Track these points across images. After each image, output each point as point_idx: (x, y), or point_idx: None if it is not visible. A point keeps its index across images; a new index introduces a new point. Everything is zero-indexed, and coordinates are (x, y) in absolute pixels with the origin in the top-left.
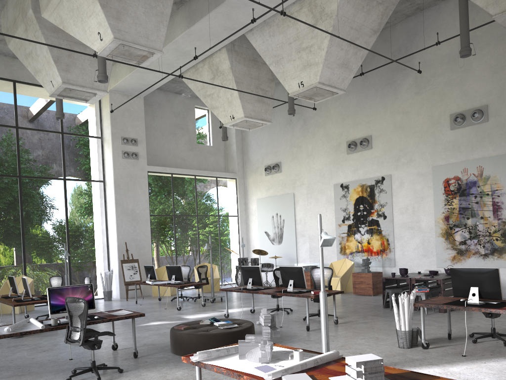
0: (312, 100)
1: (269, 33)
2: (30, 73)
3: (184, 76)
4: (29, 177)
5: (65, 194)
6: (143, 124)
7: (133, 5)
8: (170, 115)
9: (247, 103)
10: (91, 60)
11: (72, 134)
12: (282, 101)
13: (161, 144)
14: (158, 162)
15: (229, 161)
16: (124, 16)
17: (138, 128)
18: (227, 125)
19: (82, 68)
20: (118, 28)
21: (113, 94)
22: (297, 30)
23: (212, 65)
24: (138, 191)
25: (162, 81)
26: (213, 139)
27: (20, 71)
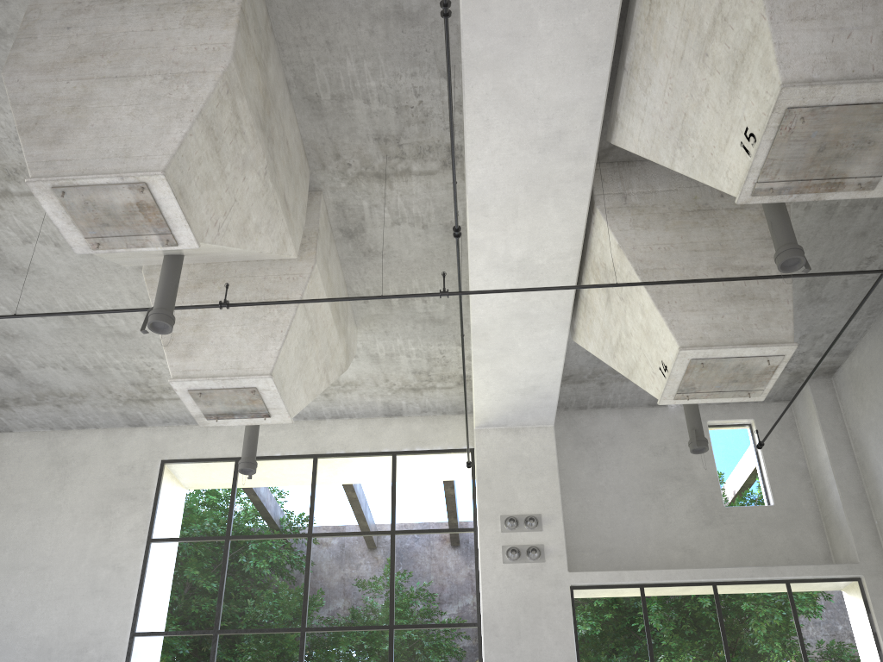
0: (848, 188)
1: (642, 87)
2: (343, 438)
3: (578, 335)
4: (320, 630)
5: (391, 661)
6: (555, 480)
7: (106, 108)
8: (641, 453)
9: (686, 312)
10: (244, 323)
11: (412, 532)
12: (818, 275)
13: (622, 521)
14: (618, 564)
15: (834, 536)
16: (74, 133)
17: (541, 492)
18: (666, 400)
19: (221, 343)
20: (49, 158)
21: (484, 433)
22: (679, 4)
23: (596, 269)
24: (544, 637)
25: (552, 369)
26: (774, 487)
27: (327, 438)
